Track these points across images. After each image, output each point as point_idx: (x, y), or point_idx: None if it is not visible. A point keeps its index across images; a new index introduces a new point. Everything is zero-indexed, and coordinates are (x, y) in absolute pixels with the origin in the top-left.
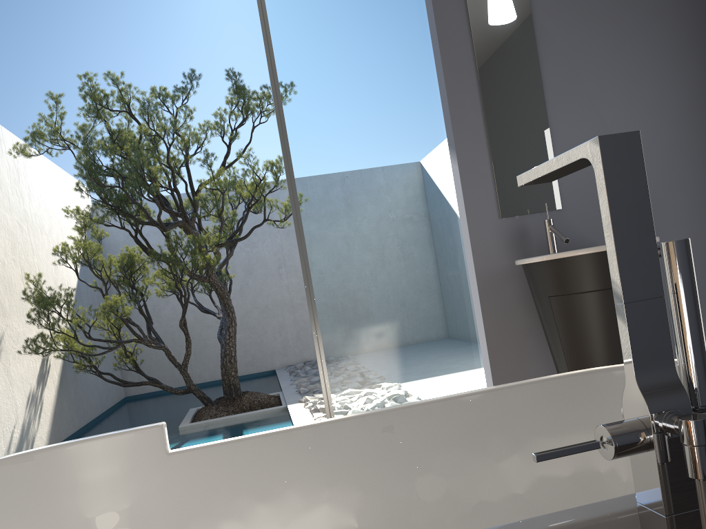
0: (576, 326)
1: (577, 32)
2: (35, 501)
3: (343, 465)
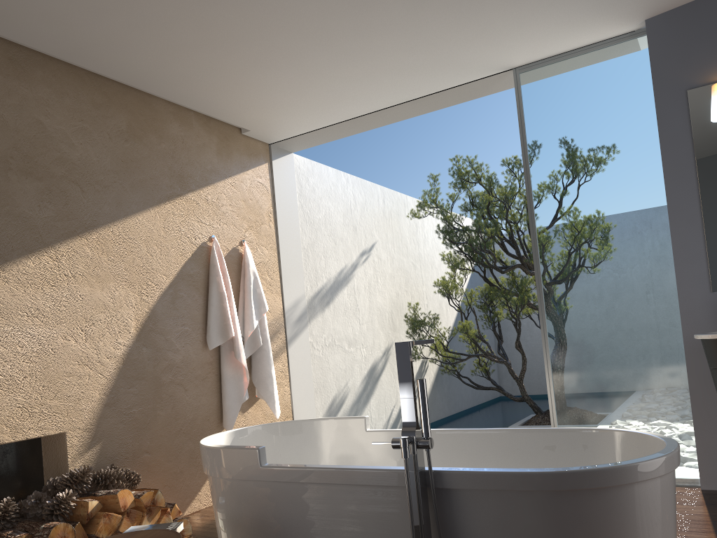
0: None
1: None
2: (315, 439)
3: (440, 453)
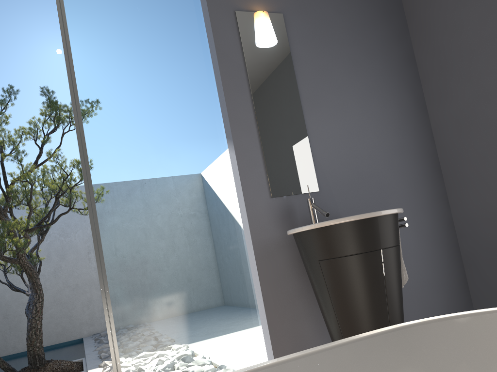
0: (344, 285)
1: (322, 59)
2: None
3: None
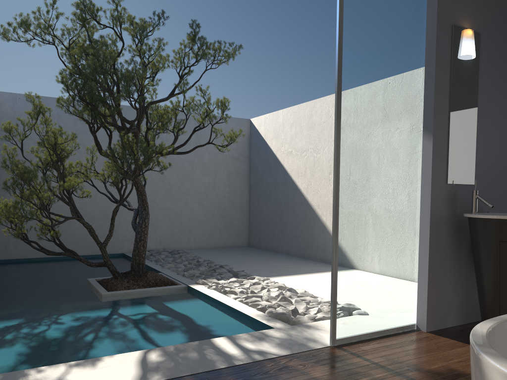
0: None
1: (495, 77)
2: None
3: None
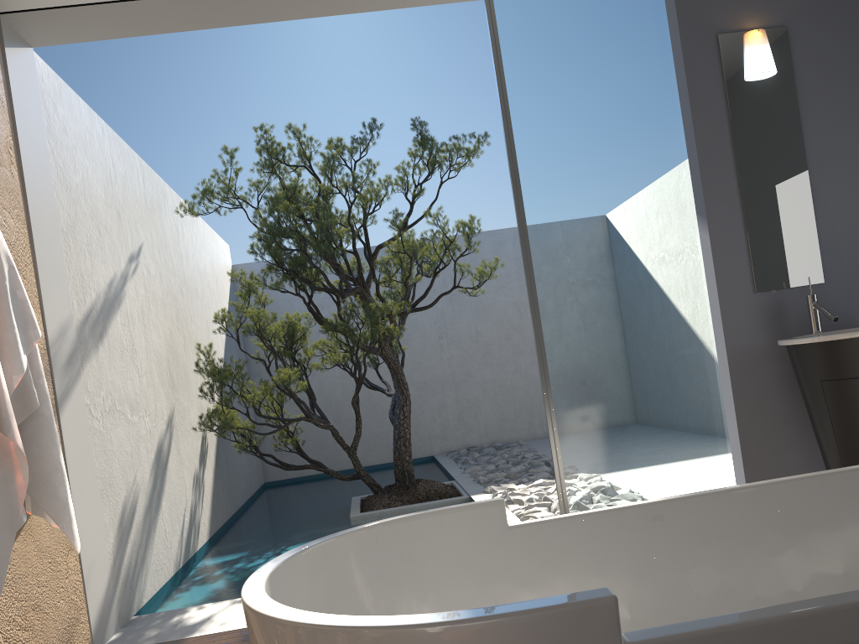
0: (853, 413)
1: (843, 87)
2: (396, 565)
3: (670, 544)
